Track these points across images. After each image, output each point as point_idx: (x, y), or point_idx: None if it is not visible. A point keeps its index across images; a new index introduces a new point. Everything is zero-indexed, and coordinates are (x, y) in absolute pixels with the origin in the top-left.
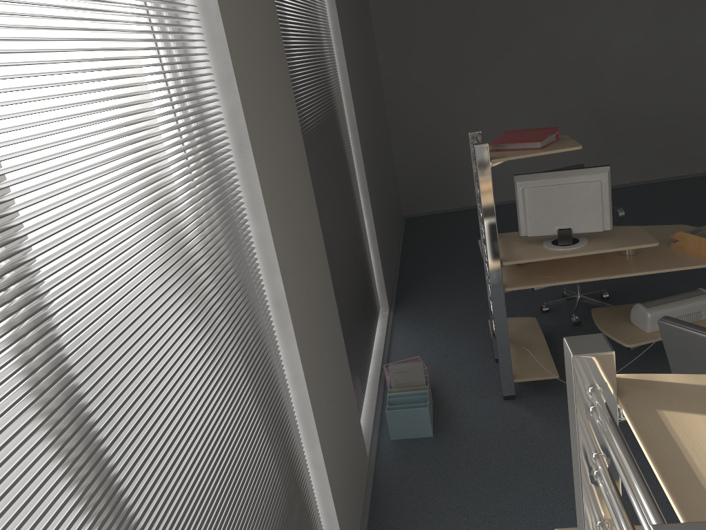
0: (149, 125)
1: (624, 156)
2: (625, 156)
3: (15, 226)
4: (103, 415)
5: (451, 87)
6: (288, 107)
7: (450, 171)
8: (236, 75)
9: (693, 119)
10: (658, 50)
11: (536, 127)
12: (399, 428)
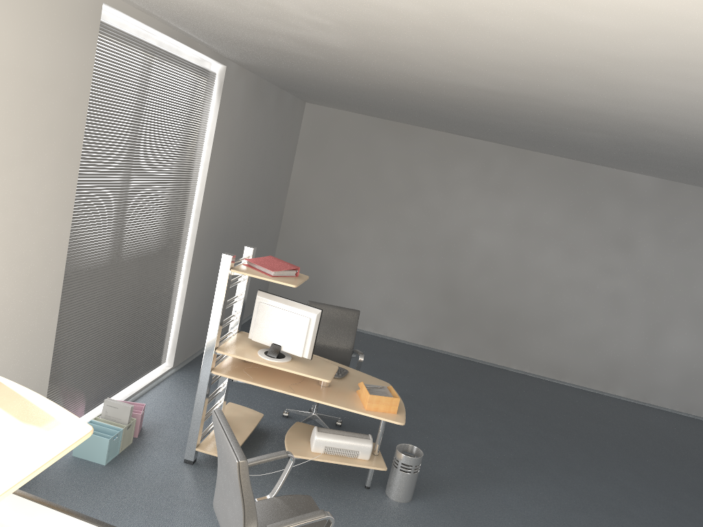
0: None
1: (458, 330)
2: (460, 330)
3: None
4: None
5: (341, 217)
6: (63, 168)
7: (317, 284)
8: None
9: (521, 322)
10: (510, 255)
11: (397, 276)
12: (82, 448)
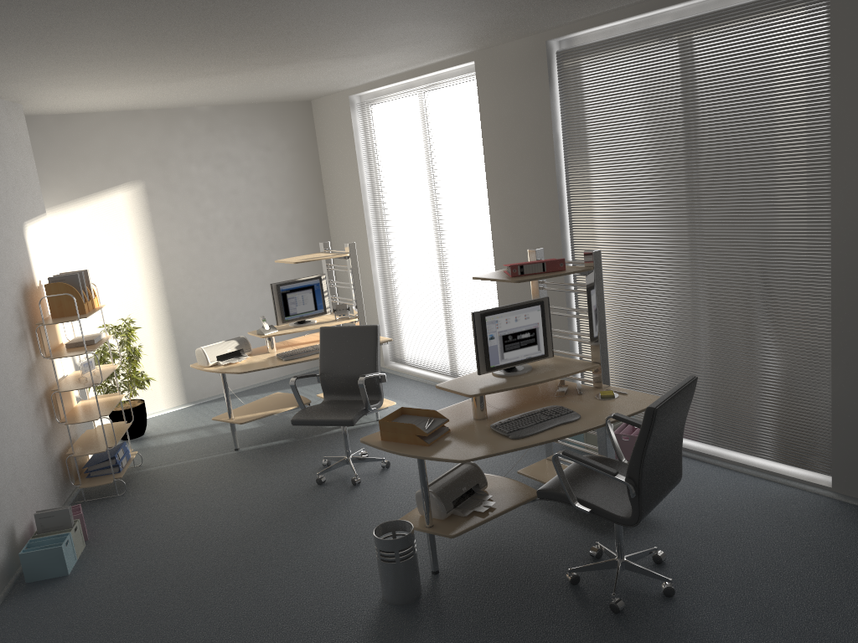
0: (450, 174)
1: None
2: None
3: (414, 187)
4: (421, 226)
5: None
6: (541, 177)
7: None
8: (485, 162)
9: None
10: None
11: None
12: None
